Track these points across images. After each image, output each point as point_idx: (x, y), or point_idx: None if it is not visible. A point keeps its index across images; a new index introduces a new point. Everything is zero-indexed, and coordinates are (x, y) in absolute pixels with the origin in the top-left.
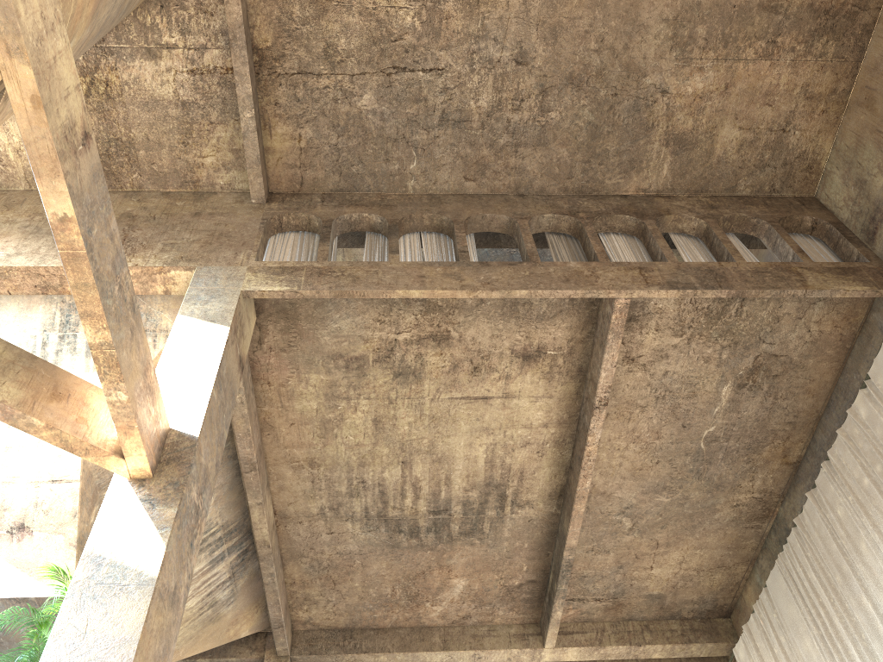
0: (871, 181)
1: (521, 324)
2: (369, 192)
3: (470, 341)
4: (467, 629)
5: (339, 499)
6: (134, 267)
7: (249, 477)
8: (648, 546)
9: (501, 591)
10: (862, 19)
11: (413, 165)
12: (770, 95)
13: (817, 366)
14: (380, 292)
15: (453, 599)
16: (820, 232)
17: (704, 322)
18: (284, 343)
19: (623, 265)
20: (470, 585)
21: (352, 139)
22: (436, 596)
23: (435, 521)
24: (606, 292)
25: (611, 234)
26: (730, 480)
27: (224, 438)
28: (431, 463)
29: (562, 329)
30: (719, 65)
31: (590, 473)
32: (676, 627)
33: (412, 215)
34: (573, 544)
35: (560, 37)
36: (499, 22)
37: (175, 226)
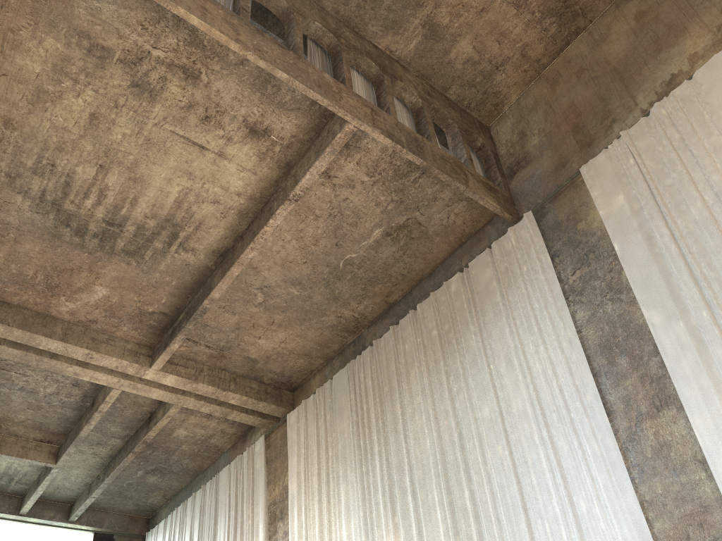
0: (529, 137)
1: (263, 101)
2: None
3: (214, 92)
4: (89, 332)
5: (20, 170)
6: None
7: None
8: (266, 322)
9: (134, 312)
10: (579, 22)
11: None
12: (503, 36)
13: (439, 245)
14: None
15: (88, 302)
16: (483, 154)
17: (390, 176)
18: None
19: (362, 100)
20: (109, 297)
21: None
22: (74, 294)
23: (105, 230)
24: (344, 113)
25: (355, 71)
26: (345, 297)
27: None
28: (127, 179)
29: (292, 124)
30: None
31: (257, 248)
32: (255, 386)
33: None
34: (216, 297)
35: None
36: None
37: None
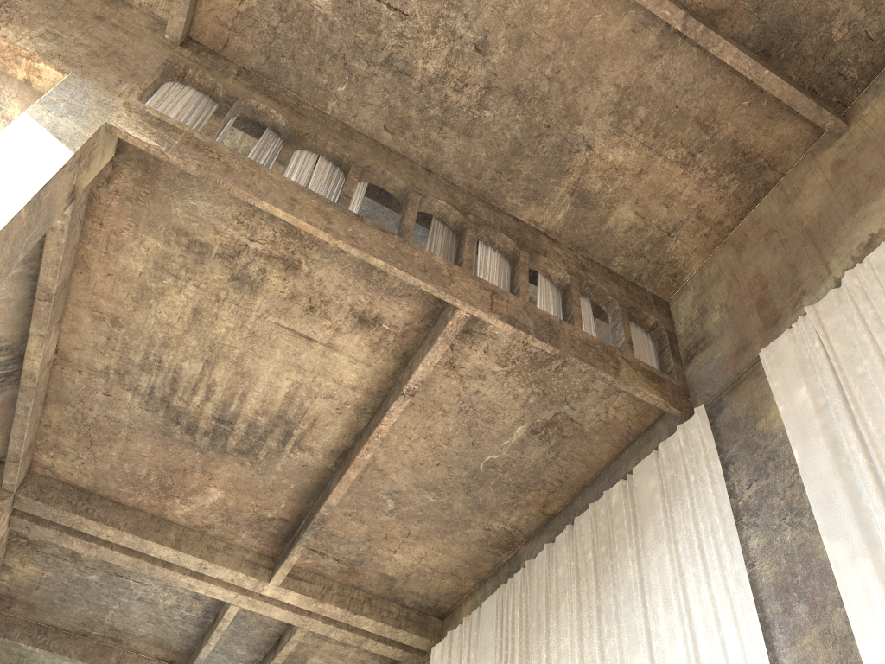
0: (710, 313)
1: (369, 289)
2: (288, 91)
3: (316, 281)
4: (206, 538)
5: (129, 367)
6: (0, 38)
7: (41, 305)
8: (400, 533)
9: (252, 517)
10: (767, 176)
11: (341, 89)
12: (671, 198)
13: (600, 444)
14: (246, 195)
15: (203, 505)
16: (656, 334)
17: (526, 364)
18: (134, 194)
19: (481, 281)
20: (225, 500)
21: (293, 31)
22: (189, 496)
23: (215, 428)
24: (453, 299)
25: (489, 248)
26: (492, 506)
27: (17, 260)
28: (234, 374)
29: (404, 311)
30: (643, 150)
31: (373, 448)
32: (394, 610)
33: (318, 136)
34: (333, 503)
35: (523, 48)
36: (476, 3)
37: (69, 18)
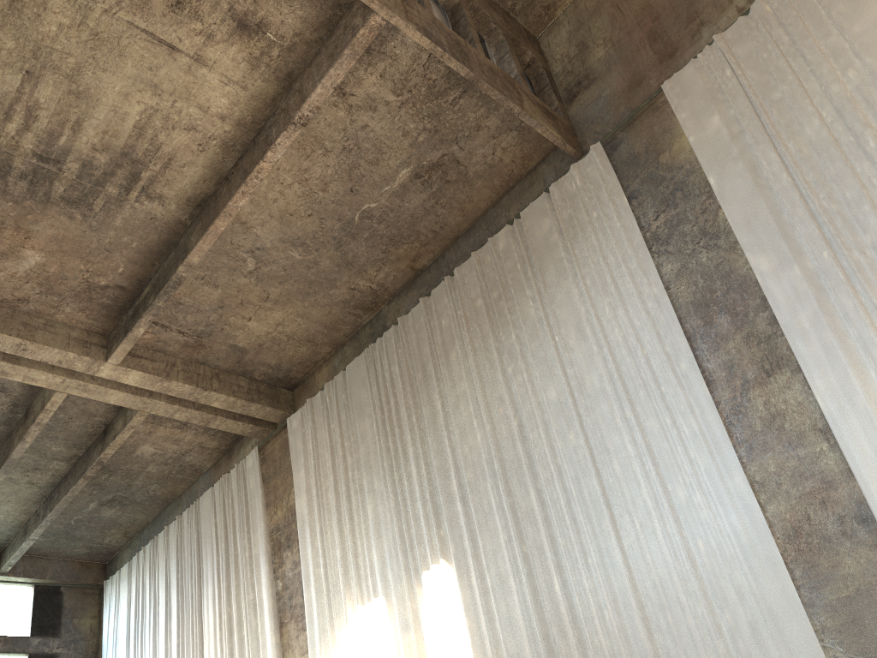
0: (592, 49)
1: None
2: None
3: None
4: (19, 315)
5: None
6: None
7: None
8: (258, 297)
9: (80, 286)
10: None
11: None
12: None
13: (481, 191)
14: None
15: (15, 274)
16: (532, 72)
17: (423, 94)
18: None
19: None
20: (45, 265)
21: None
22: None
23: (36, 169)
24: None
25: None
26: (361, 263)
27: None
28: (66, 93)
29: (296, 17)
30: None
31: (250, 193)
32: (244, 384)
33: None
34: (194, 262)
35: None
36: None
37: None
